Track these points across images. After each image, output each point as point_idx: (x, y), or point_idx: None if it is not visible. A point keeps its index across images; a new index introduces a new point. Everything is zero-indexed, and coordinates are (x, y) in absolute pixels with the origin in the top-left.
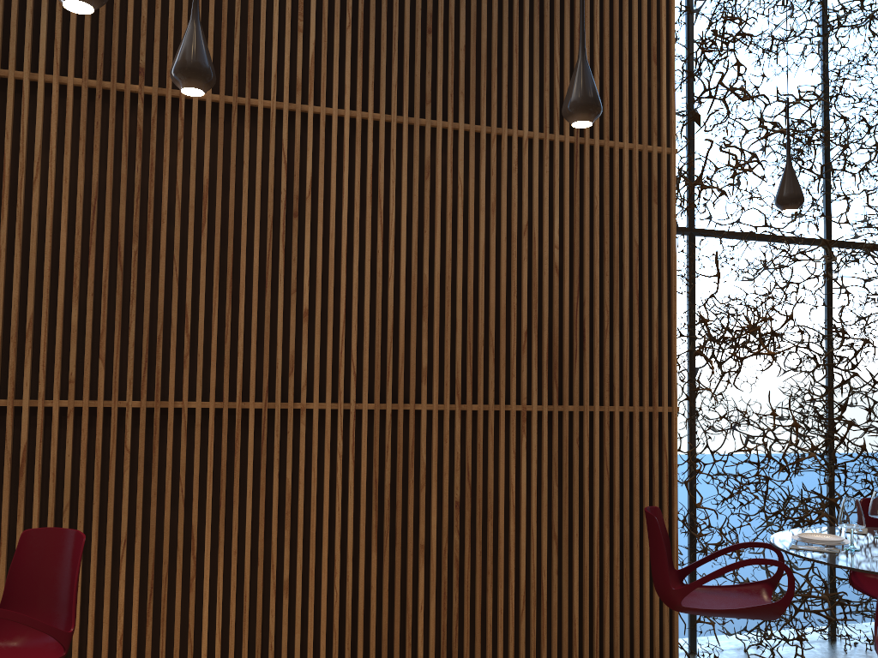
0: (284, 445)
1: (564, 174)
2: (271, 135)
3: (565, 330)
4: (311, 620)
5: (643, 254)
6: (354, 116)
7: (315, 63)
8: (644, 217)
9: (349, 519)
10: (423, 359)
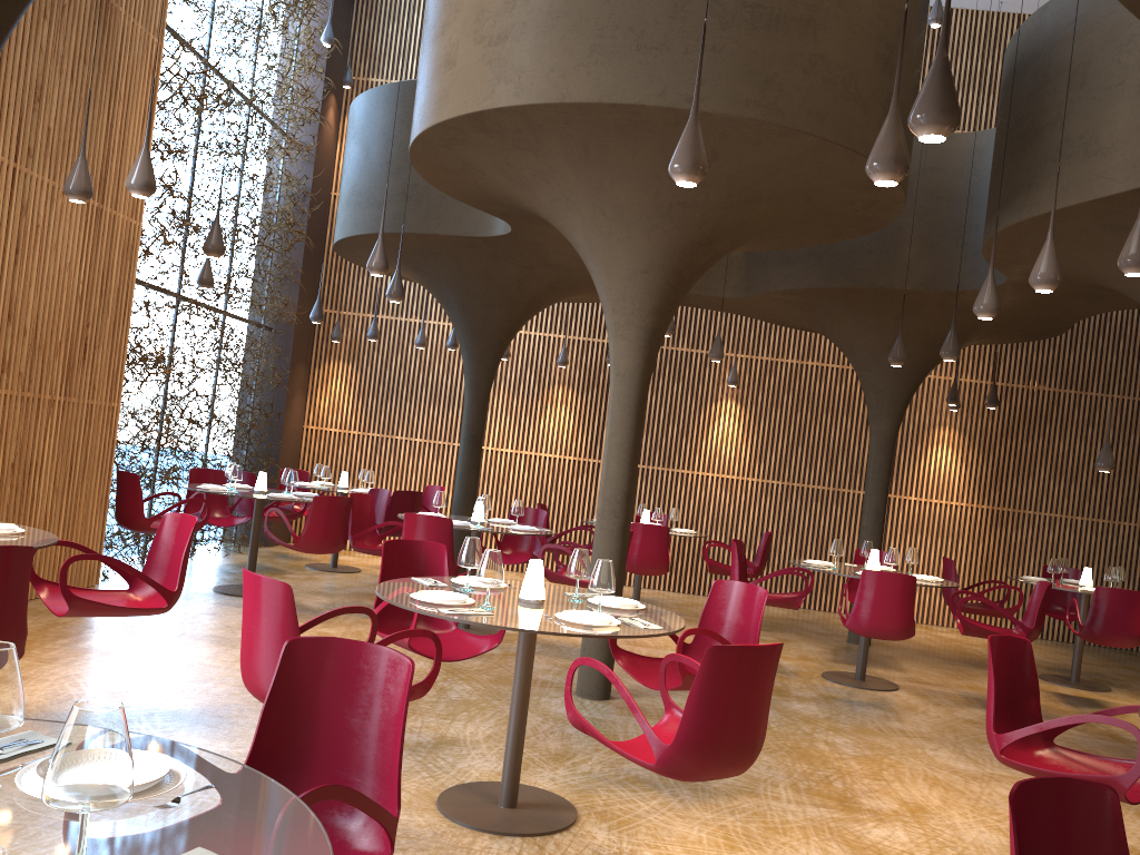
0: None
1: (90, 229)
2: None
3: (78, 343)
4: None
5: (119, 295)
6: None
7: None
8: (123, 269)
9: None
10: (7, 355)
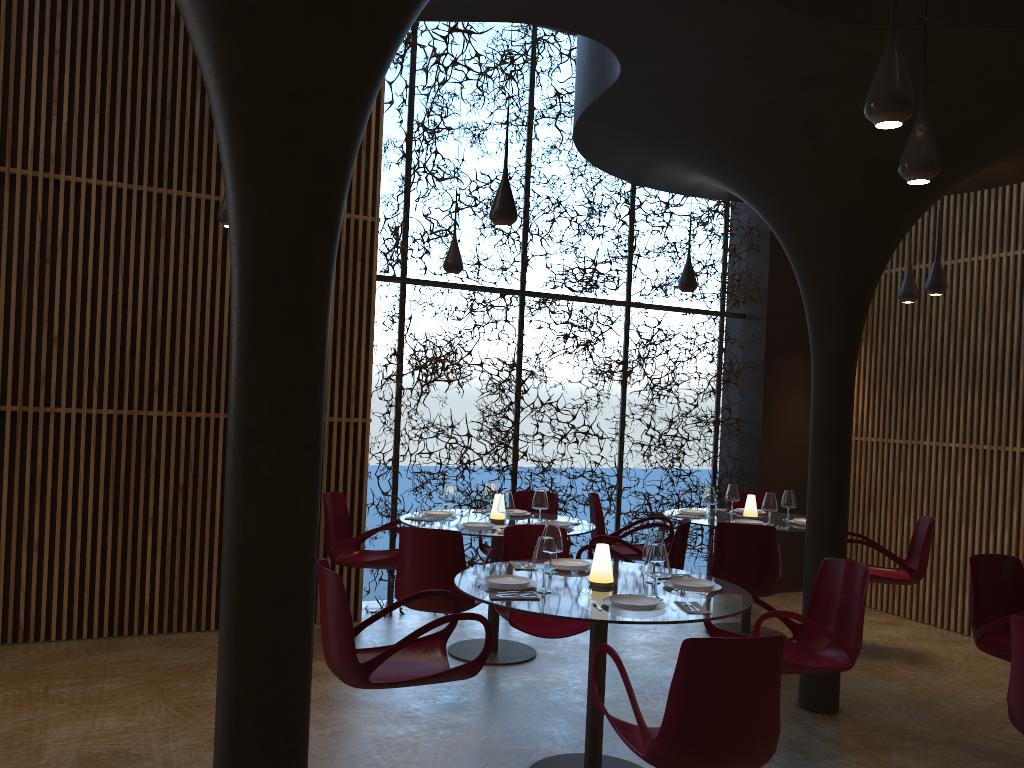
0: (36, 439)
1: None
2: (28, 198)
3: None
4: (57, 571)
5: (347, 300)
6: (101, 184)
7: (68, 140)
8: (349, 271)
9: (90, 496)
10: (156, 377)
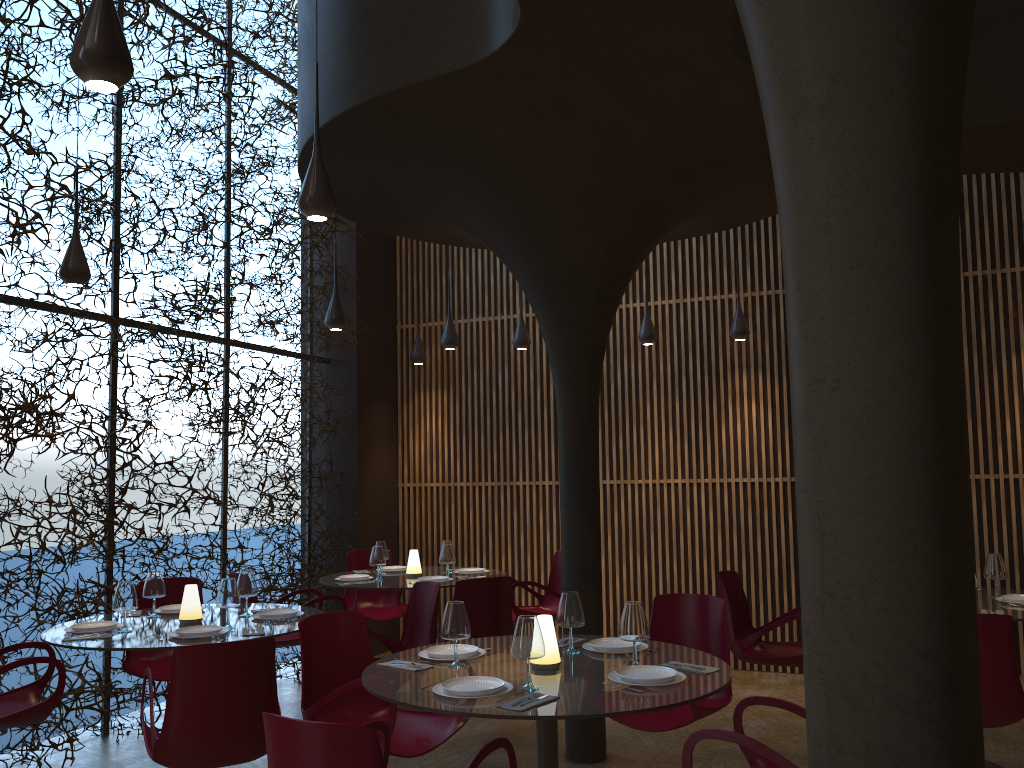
0: None
1: None
2: None
3: None
4: None
5: None
6: None
7: None
8: None
9: None
10: None
